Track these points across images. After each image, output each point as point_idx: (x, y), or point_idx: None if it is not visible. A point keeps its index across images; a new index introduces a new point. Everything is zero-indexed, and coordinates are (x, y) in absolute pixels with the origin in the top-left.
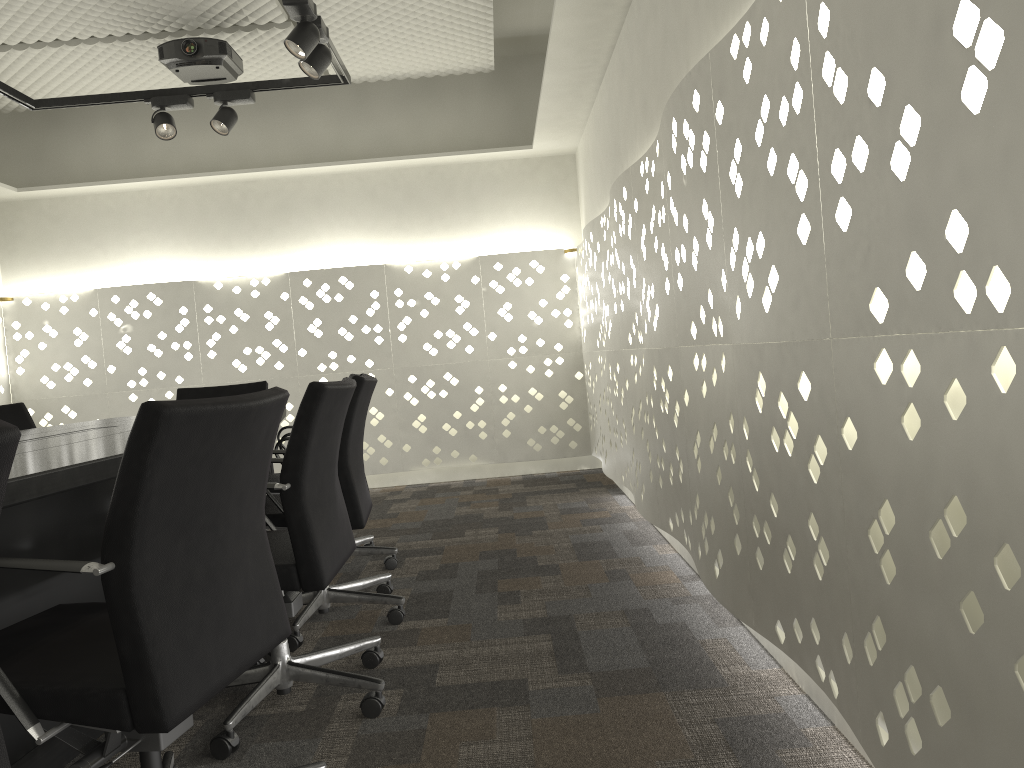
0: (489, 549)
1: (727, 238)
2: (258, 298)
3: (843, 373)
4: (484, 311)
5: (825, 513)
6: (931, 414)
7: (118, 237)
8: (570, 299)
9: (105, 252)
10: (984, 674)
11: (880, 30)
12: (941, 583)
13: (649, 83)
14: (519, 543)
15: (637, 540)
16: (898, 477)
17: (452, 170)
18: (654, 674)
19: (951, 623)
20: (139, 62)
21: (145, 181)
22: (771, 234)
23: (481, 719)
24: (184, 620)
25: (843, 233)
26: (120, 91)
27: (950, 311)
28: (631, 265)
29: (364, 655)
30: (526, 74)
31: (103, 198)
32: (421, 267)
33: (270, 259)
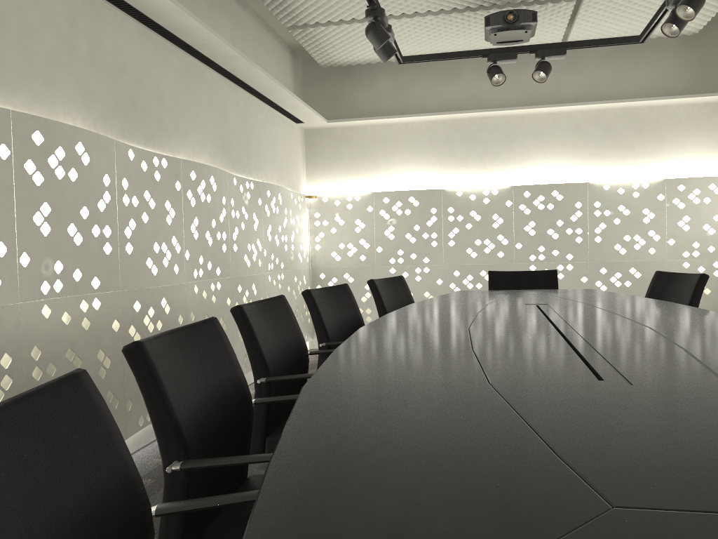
0: None
1: None
2: (488, 204)
3: None
4: (666, 222)
5: None
6: None
7: (386, 156)
8: None
9: (377, 166)
10: None
11: None
12: None
13: None
14: None
15: None
16: None
17: (643, 111)
18: None
19: None
20: (443, 29)
21: (415, 116)
22: None
23: None
24: None
25: None
26: (410, 51)
27: None
28: None
29: None
30: (712, 36)
31: (378, 128)
32: (616, 186)
33: (495, 175)
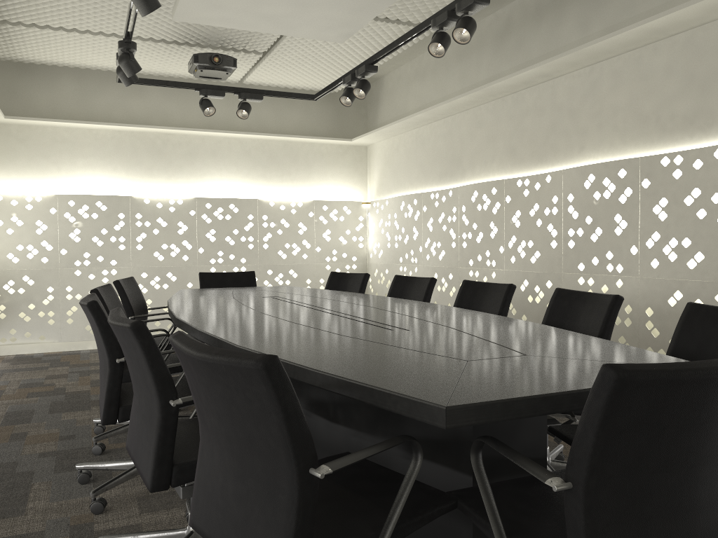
0: None
1: (644, 234)
2: (174, 212)
3: None
4: (315, 234)
5: None
6: None
7: (70, 159)
8: (363, 231)
9: (59, 168)
10: None
11: None
12: None
13: (522, 141)
14: None
15: None
16: None
17: (298, 145)
18: None
19: None
20: (145, 53)
21: (105, 125)
22: (698, 240)
23: None
24: None
25: None
26: (104, 63)
27: None
28: (490, 226)
29: None
30: None
31: (60, 130)
32: (279, 203)
33: (179, 187)
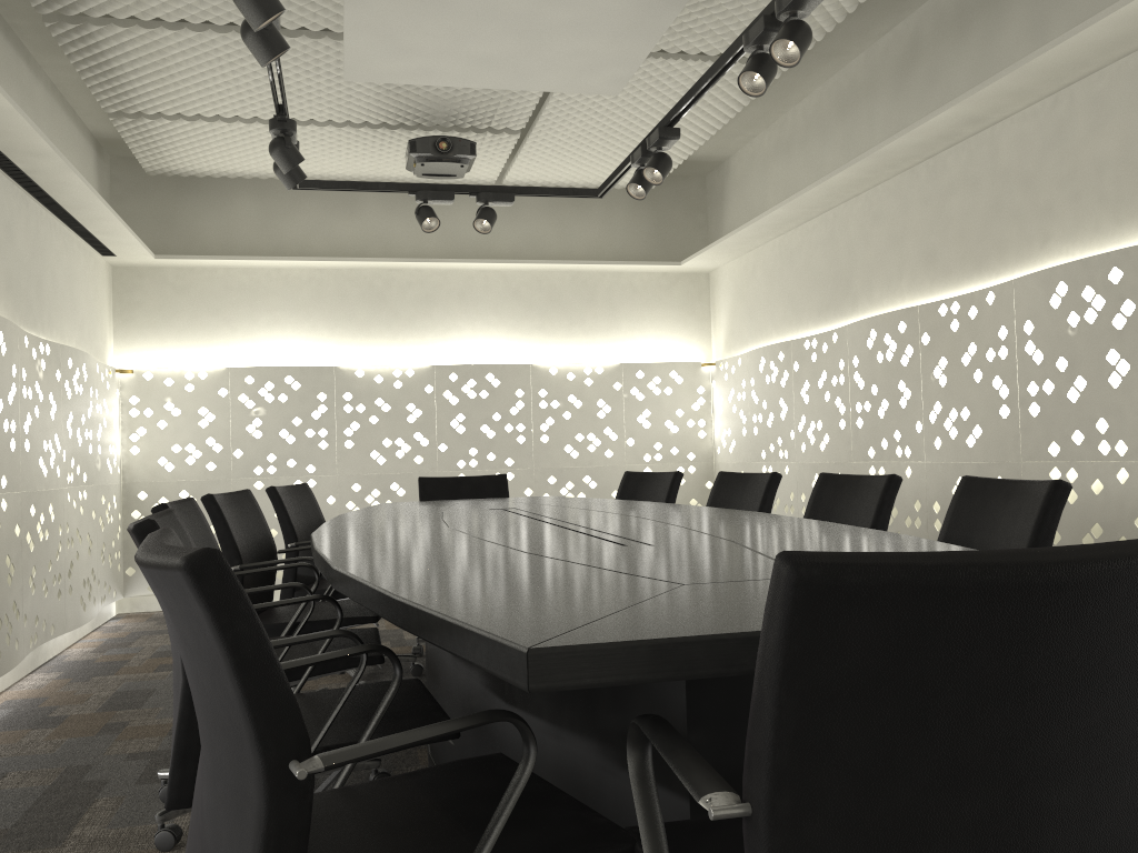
0: None
1: None
2: (401, 389)
3: None
4: (624, 417)
5: None
6: None
7: (249, 314)
8: (704, 410)
9: (233, 329)
10: None
11: None
12: None
13: (946, 239)
14: None
15: None
16: None
17: (594, 277)
18: None
19: None
20: (345, 146)
21: (296, 260)
22: None
23: None
24: None
25: None
26: None
27: None
28: (899, 388)
29: None
30: (668, 193)
31: (236, 272)
32: (565, 369)
33: (409, 350)
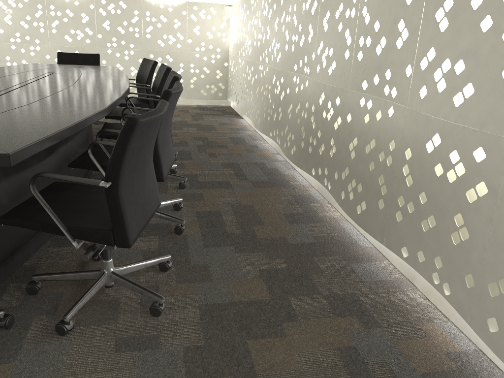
0: (196, 136)
1: (318, 43)
2: (78, 6)
3: (350, 100)
4: (187, 28)
5: (337, 138)
6: (372, 117)
7: None
8: (226, 28)
9: None
10: (371, 180)
11: (381, 12)
12: (366, 159)
13: None
14: (207, 135)
15: (253, 138)
16: (360, 132)
17: None
18: (270, 182)
19: (366, 168)
20: None
21: None
22: (335, 50)
23: (219, 191)
24: (164, 152)
25: (359, 61)
26: None
27: (382, 93)
28: (267, 30)
29: (171, 170)
30: None
31: None
32: (159, 2)
33: None
